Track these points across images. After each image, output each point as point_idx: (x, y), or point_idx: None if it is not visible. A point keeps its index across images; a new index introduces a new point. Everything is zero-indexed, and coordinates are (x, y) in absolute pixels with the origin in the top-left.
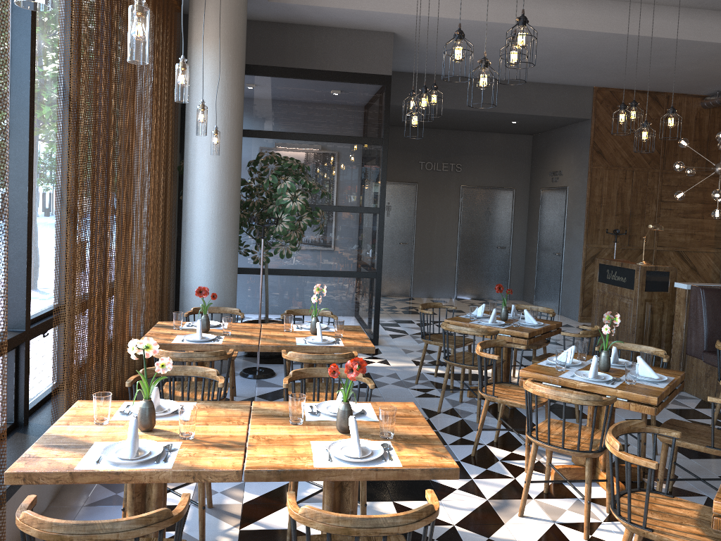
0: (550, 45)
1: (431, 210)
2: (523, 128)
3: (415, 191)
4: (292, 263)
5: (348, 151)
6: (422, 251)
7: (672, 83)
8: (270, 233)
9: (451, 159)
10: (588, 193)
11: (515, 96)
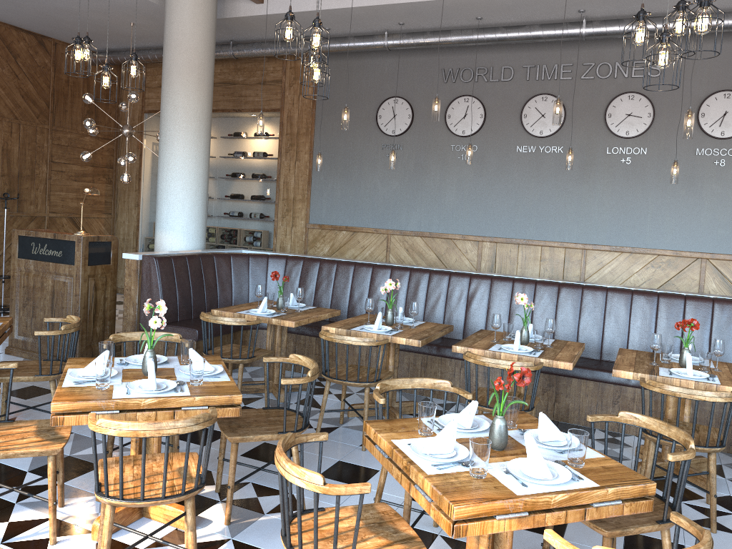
0: None
1: None
2: None
3: None
4: None
5: None
6: None
7: (66, 29)
8: None
9: None
10: None
11: None
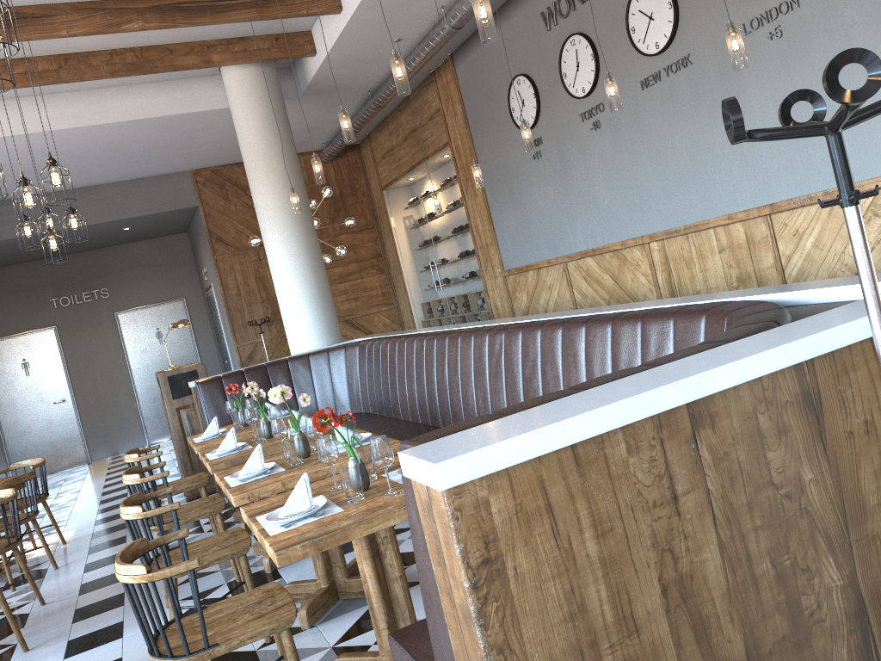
0: (44, 150)
1: (85, 352)
2: (157, 230)
3: (57, 336)
4: None
5: None
6: (87, 403)
7: None
8: None
9: (93, 285)
10: (221, 287)
11: (95, 203)
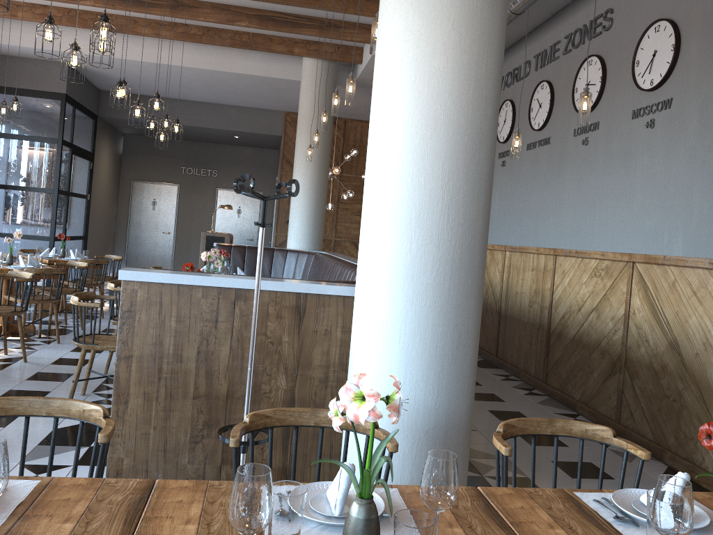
0: (190, 77)
1: (191, 207)
2: (257, 143)
3: (178, 191)
4: None
5: (30, 146)
6: (182, 239)
7: None
8: None
9: (209, 166)
10: None
11: (219, 115)
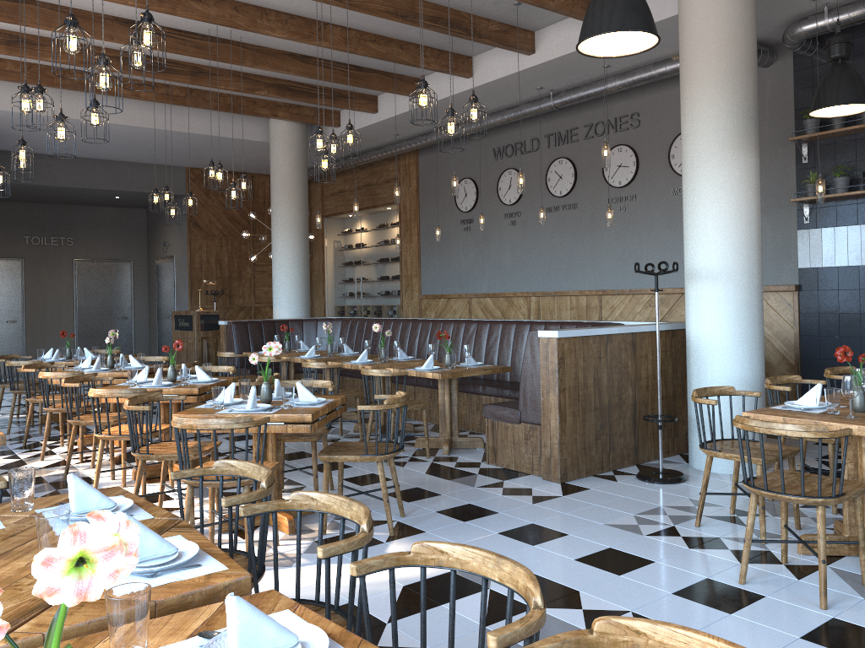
0: (122, 135)
1: (42, 286)
2: (132, 202)
3: (22, 267)
4: None
5: None
6: (34, 327)
7: (249, 166)
8: None
9: (61, 233)
10: (189, 260)
11: (110, 174)
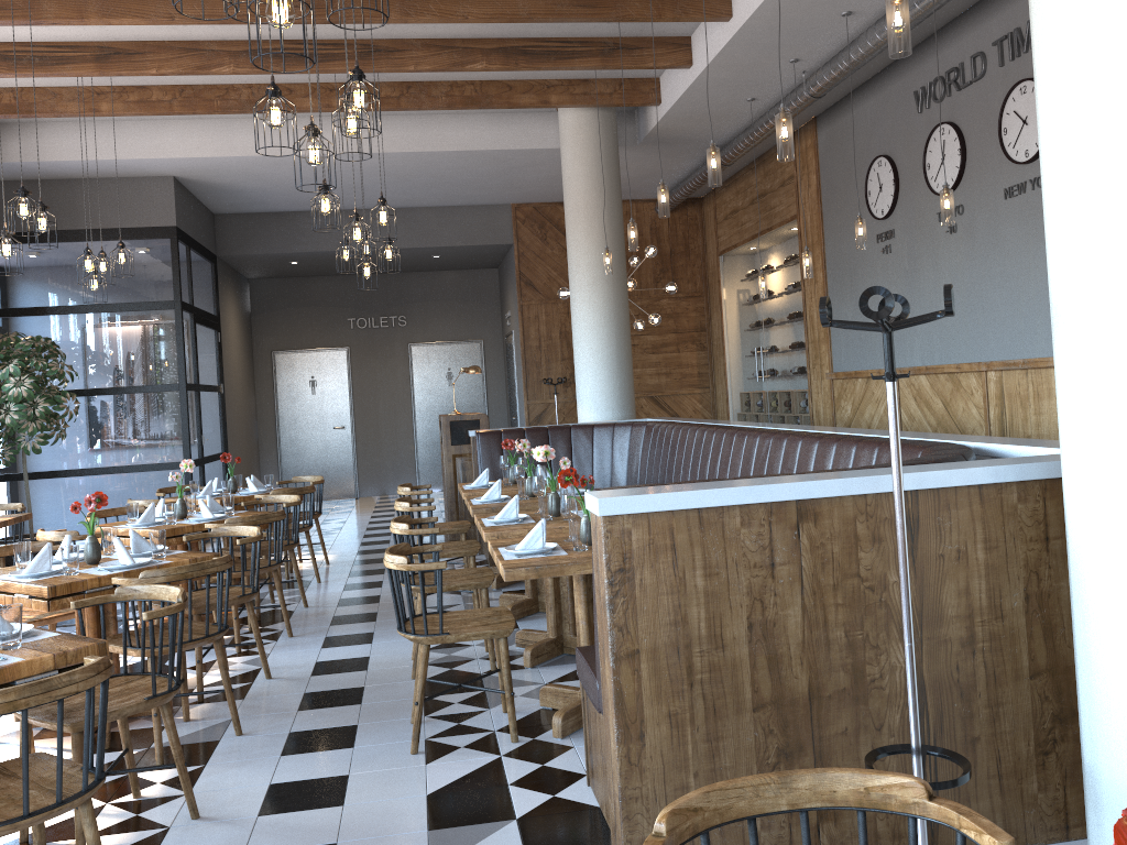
0: (371, 169)
1: (372, 380)
2: (466, 262)
3: (348, 358)
4: (75, 462)
5: (132, 320)
6: (366, 434)
7: None
8: (12, 427)
9: (392, 311)
10: (521, 336)
11: (409, 226)
